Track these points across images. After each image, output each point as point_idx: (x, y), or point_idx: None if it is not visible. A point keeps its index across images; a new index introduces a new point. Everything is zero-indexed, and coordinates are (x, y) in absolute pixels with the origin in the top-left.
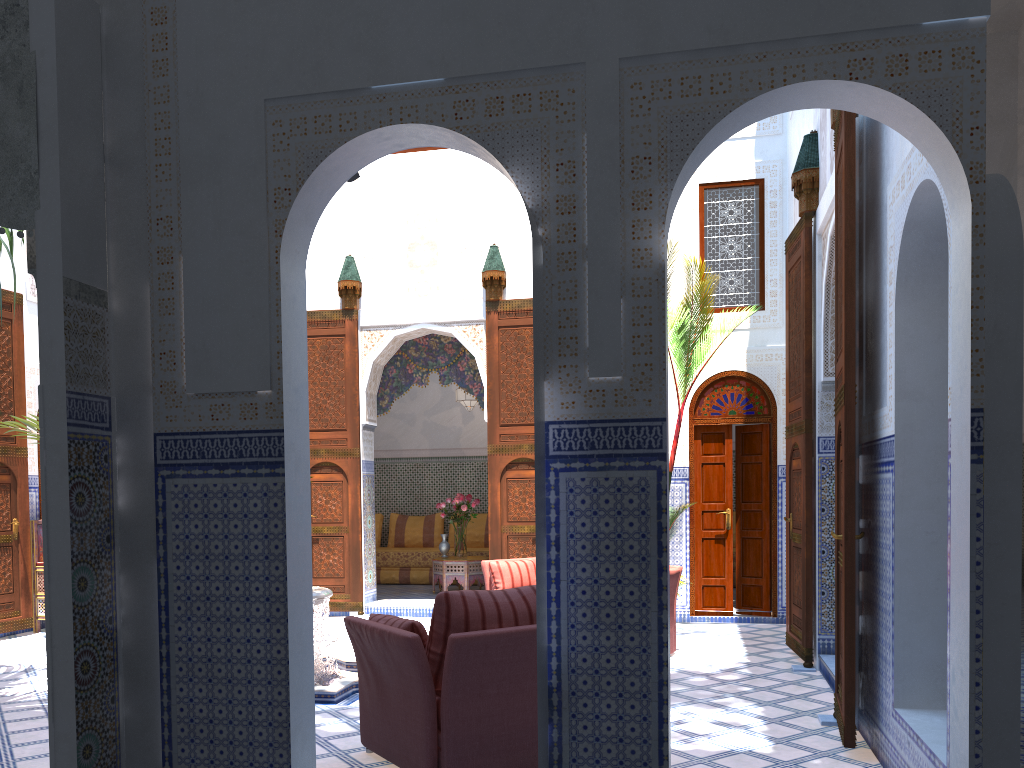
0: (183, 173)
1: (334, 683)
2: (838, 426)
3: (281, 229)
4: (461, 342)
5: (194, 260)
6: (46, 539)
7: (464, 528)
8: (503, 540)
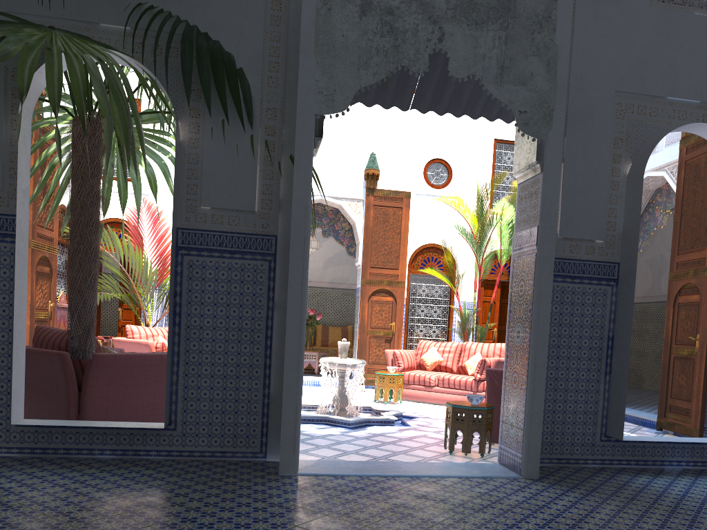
0: (568, 119)
1: (384, 415)
2: (682, 286)
3: (615, 159)
4: (347, 211)
5: (570, 166)
6: (538, 308)
7: (313, 331)
8: (367, 339)
